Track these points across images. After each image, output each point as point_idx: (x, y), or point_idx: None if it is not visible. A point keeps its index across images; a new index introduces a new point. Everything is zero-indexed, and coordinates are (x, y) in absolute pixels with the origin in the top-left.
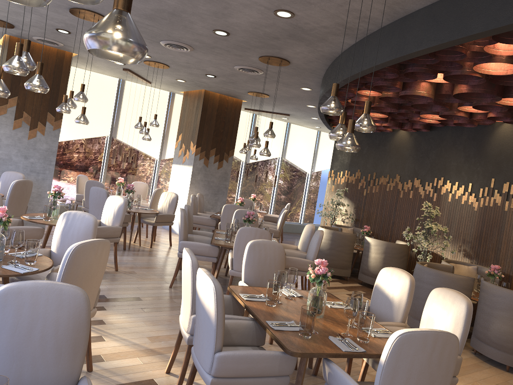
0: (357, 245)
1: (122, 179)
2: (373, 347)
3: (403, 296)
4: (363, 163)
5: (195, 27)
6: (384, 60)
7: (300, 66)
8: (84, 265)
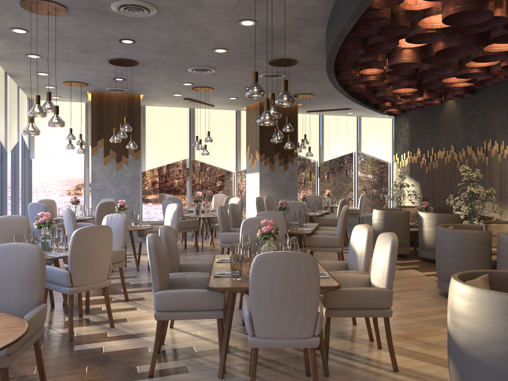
0: (416, 222)
1: (200, 193)
2: None
3: (363, 246)
4: (422, 141)
5: (198, 51)
6: (333, 40)
7: (308, 62)
8: (88, 245)
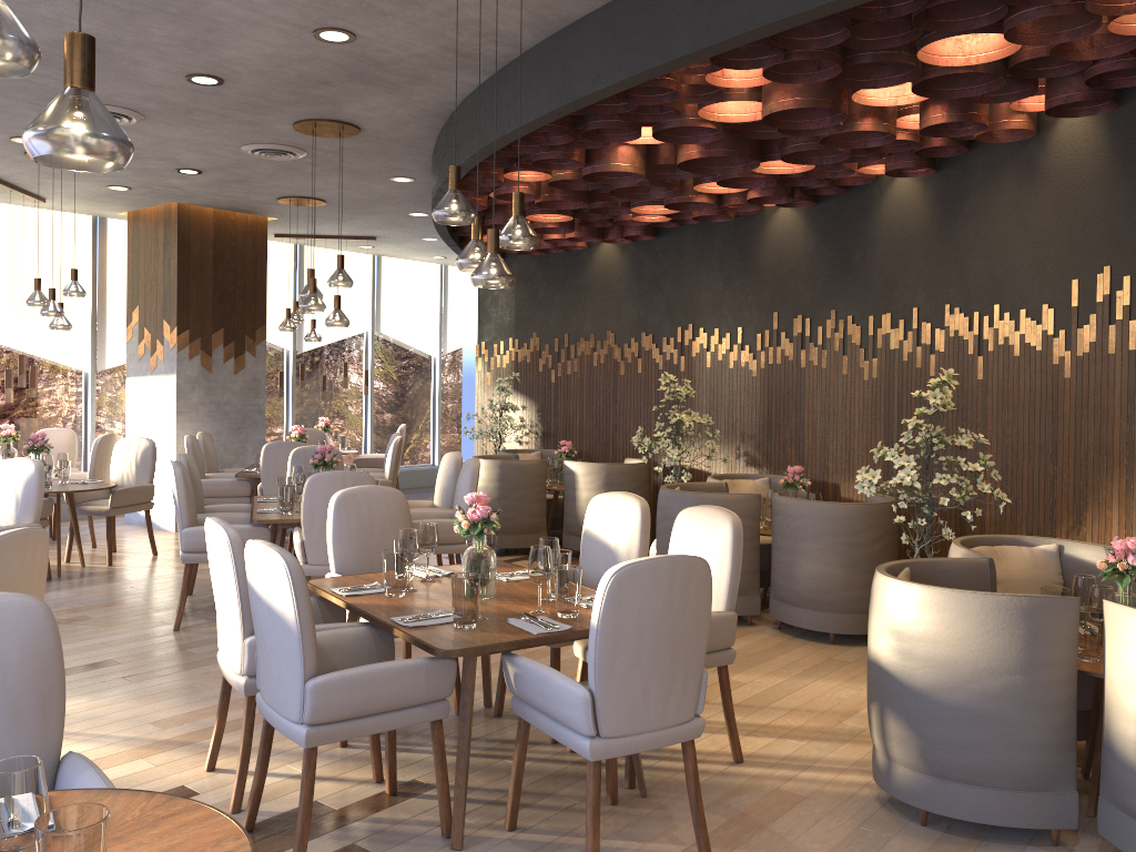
0: (553, 482)
1: (12, 427)
2: (586, 621)
3: (633, 537)
4: (542, 319)
5: (144, 72)
6: (541, 113)
7: (383, 135)
8: (4, 584)
